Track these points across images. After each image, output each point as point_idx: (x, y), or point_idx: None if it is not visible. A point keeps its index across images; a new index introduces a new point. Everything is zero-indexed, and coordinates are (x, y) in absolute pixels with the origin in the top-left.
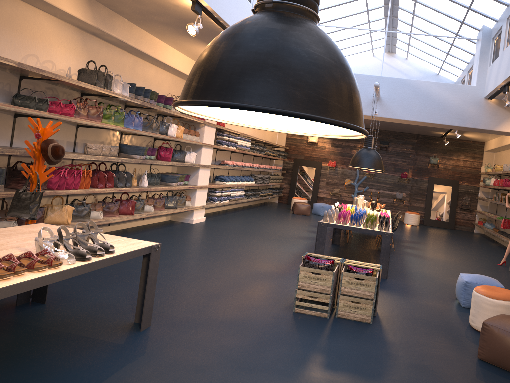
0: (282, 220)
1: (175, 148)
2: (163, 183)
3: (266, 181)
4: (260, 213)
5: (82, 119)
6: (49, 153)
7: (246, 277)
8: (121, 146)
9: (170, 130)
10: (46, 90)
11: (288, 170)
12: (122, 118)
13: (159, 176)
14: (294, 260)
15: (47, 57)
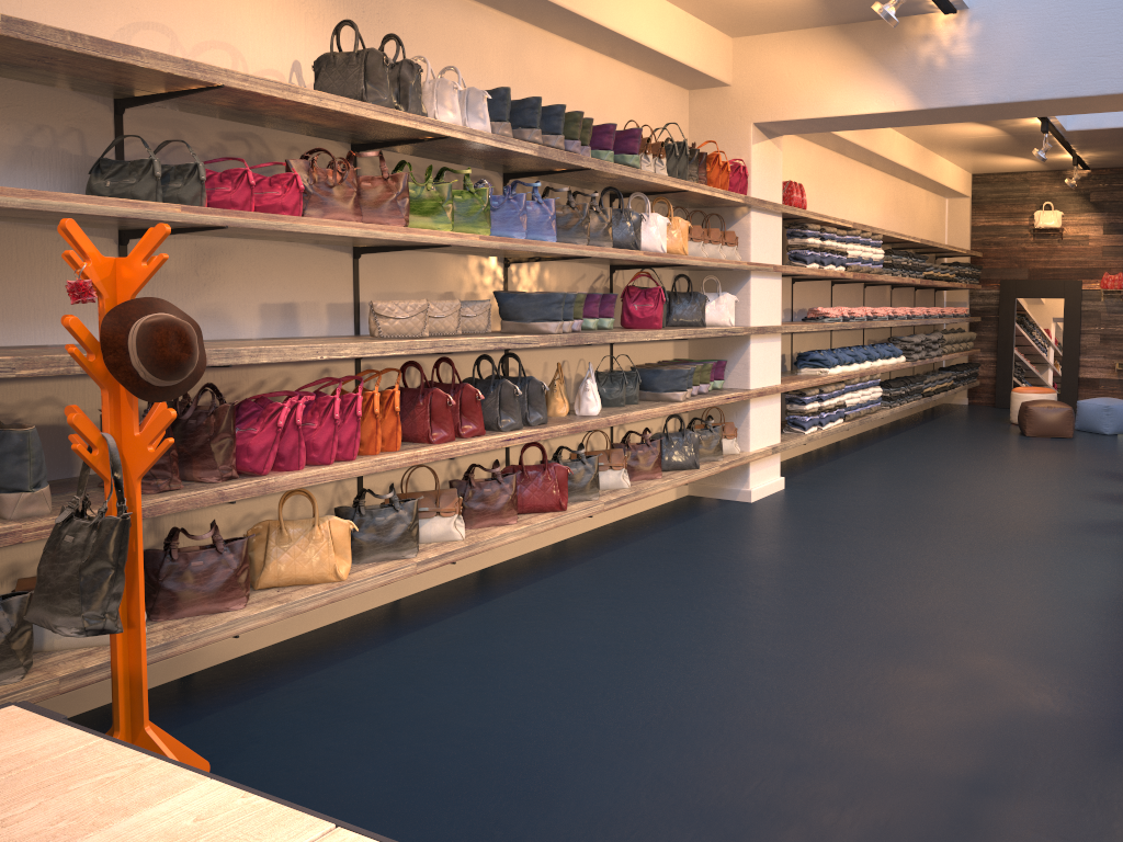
0: (1002, 463)
1: (672, 288)
2: (648, 397)
3: (934, 351)
4: (931, 444)
5: (327, 222)
6: (133, 356)
7: (972, 774)
8: (500, 301)
9: (647, 235)
10: (224, 142)
11: (985, 314)
12: (481, 208)
13: (635, 378)
14: (1118, 644)
15: (206, 32)
